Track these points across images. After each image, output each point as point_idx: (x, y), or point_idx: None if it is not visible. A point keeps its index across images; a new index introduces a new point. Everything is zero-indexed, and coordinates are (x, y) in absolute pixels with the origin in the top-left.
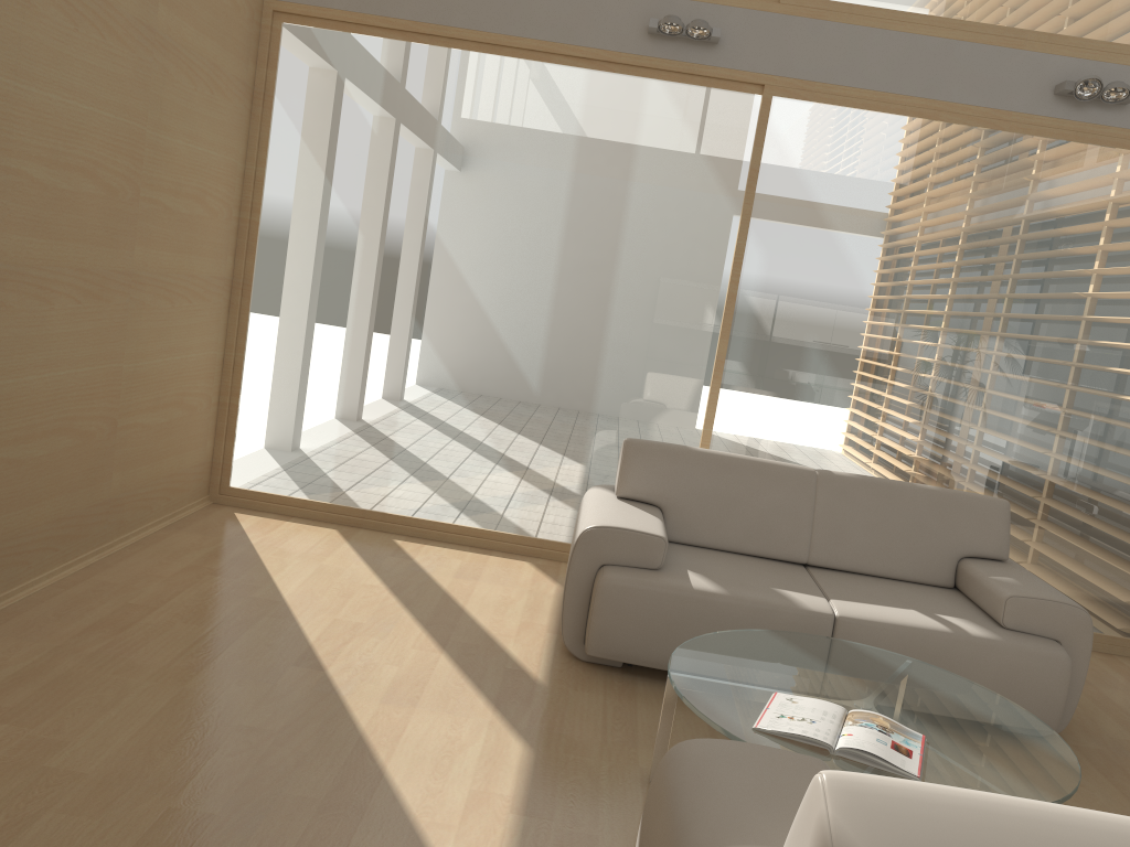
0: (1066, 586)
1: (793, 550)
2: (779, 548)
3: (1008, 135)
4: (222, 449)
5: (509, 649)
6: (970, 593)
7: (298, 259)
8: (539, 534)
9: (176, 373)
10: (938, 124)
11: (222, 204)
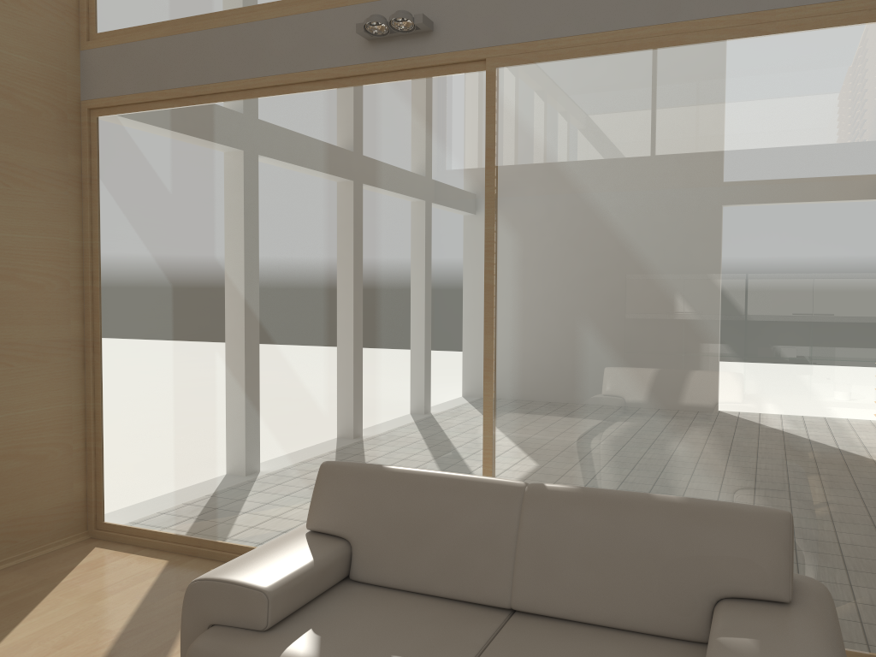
0: None
1: (492, 592)
2: (475, 589)
3: (776, 38)
4: (92, 489)
5: None
6: None
7: (128, 314)
8: None
9: (0, 429)
10: (685, 48)
11: (49, 277)
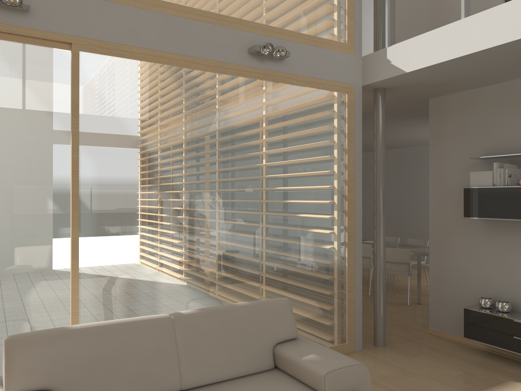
0: (305, 328)
1: (169, 384)
2: (159, 387)
3: (230, 76)
4: None
5: None
6: (290, 372)
7: None
8: None
9: None
10: (191, 70)
11: None
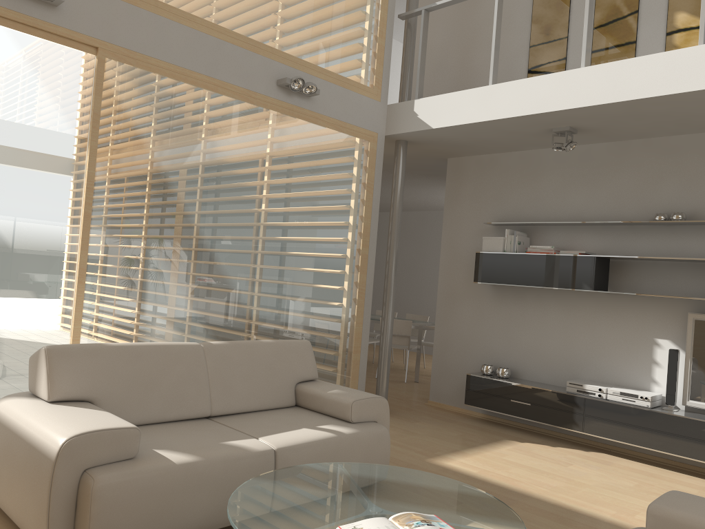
0: None
1: (201, 408)
2: (191, 410)
3: (256, 107)
4: None
5: None
6: (314, 406)
7: None
8: None
9: None
10: (218, 95)
11: None
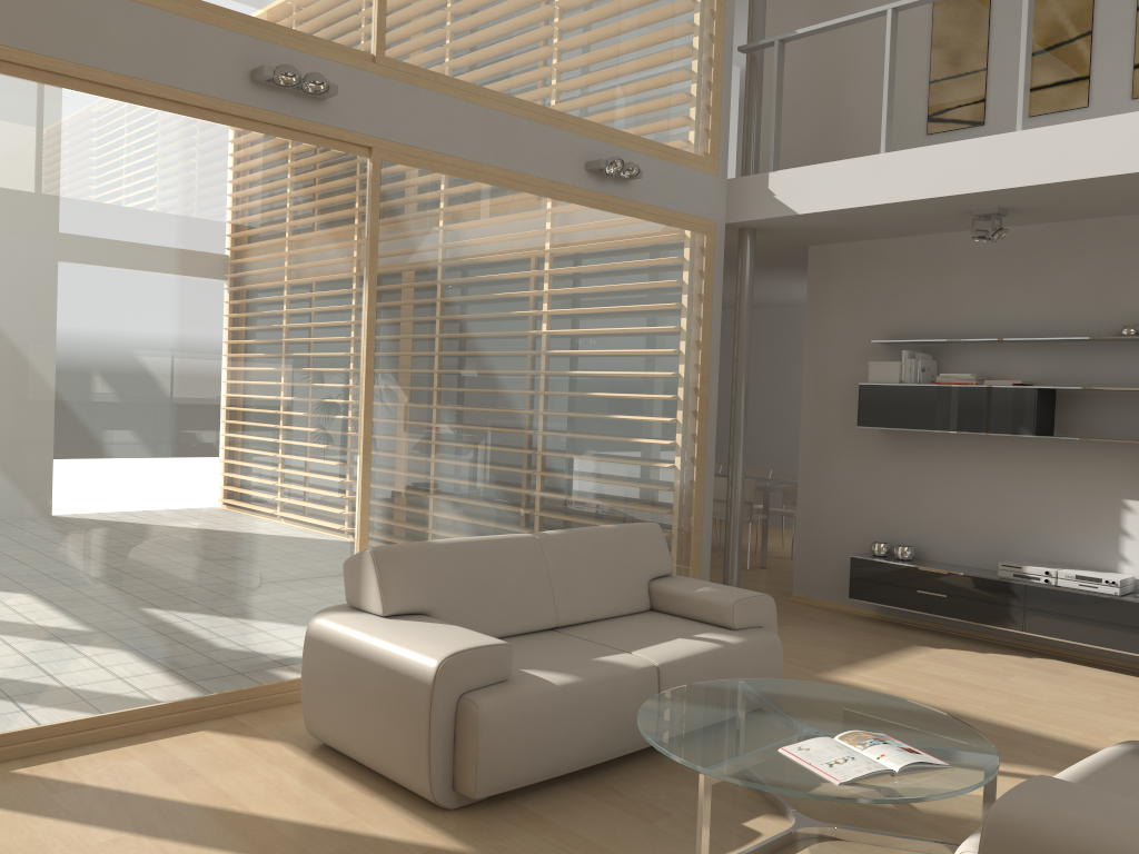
0: None
1: (546, 618)
2: (535, 620)
3: (561, 203)
4: None
5: (380, 833)
6: (677, 610)
7: None
8: (196, 692)
9: None
10: (514, 192)
11: None
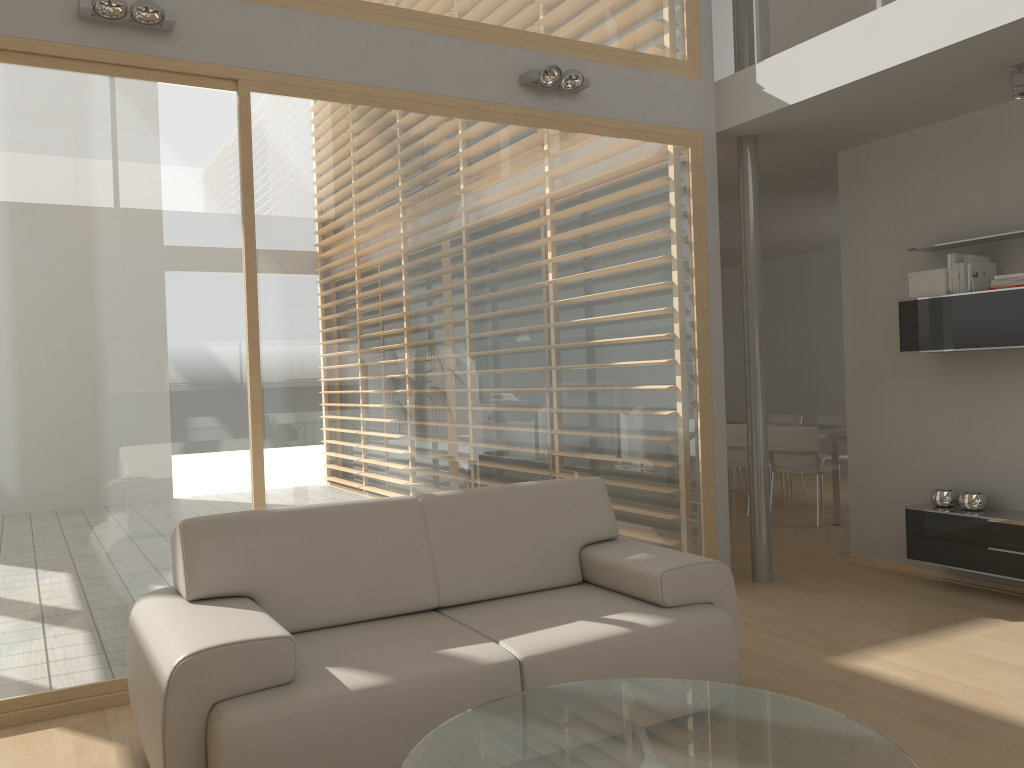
0: None
1: (422, 596)
2: (406, 599)
3: (490, 124)
4: None
5: None
6: (608, 582)
7: None
8: (62, 683)
9: None
10: (426, 116)
11: None
